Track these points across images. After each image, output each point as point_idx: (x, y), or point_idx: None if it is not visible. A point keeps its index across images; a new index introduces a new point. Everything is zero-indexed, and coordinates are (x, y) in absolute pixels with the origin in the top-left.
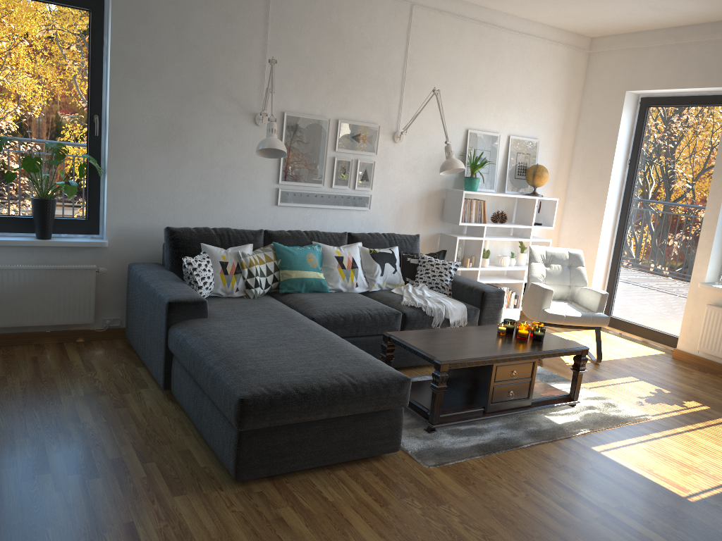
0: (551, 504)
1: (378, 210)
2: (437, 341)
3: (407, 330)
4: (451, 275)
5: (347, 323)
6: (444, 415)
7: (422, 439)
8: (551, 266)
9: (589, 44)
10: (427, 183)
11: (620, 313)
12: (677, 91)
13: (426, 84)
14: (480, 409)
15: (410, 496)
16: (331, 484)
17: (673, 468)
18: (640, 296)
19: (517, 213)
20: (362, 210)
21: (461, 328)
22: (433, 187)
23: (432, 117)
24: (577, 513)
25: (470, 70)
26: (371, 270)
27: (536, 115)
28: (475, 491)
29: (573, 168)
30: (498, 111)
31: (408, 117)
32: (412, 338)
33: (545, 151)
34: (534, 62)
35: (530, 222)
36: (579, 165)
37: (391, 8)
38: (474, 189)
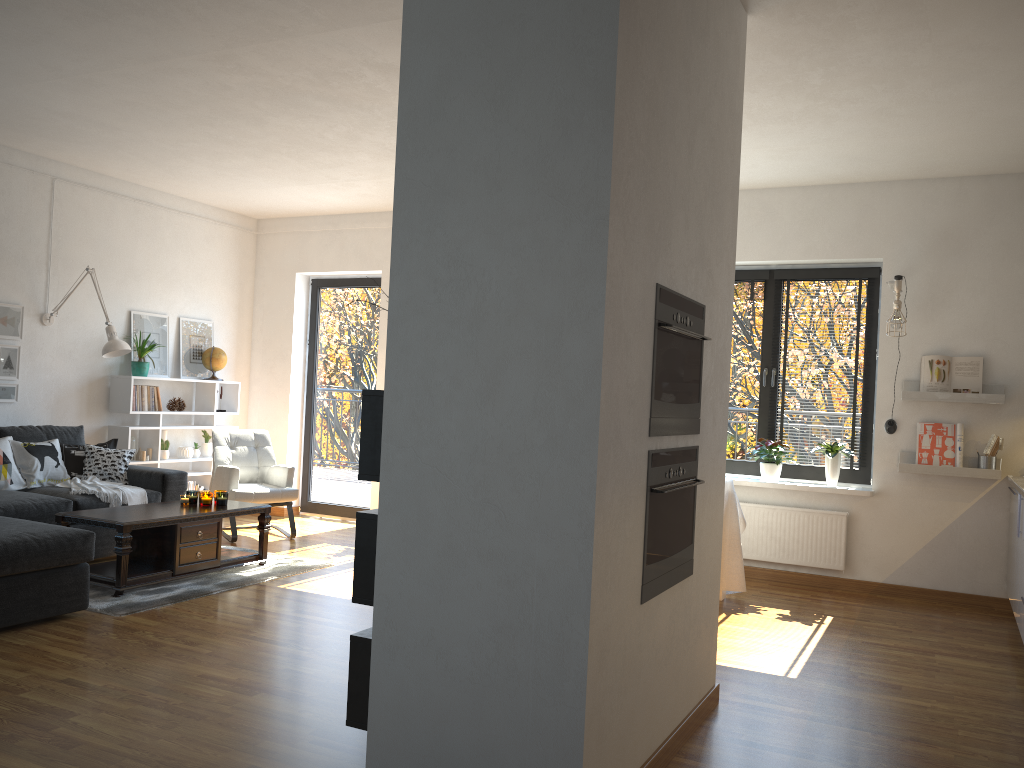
0: (237, 617)
1: (29, 402)
2: (117, 513)
3: (83, 510)
4: (126, 464)
5: (9, 515)
6: (132, 579)
7: (111, 601)
8: (237, 448)
9: (256, 225)
10: (87, 370)
11: (318, 497)
12: (342, 274)
13: (77, 262)
14: (169, 572)
15: (104, 631)
16: (21, 637)
17: (346, 587)
18: (335, 475)
19: (197, 400)
20: (8, 402)
21: (142, 504)
22: (95, 373)
23: (87, 298)
24: (259, 618)
25: (128, 248)
26: (29, 464)
27: (208, 296)
28: (168, 621)
29: (254, 350)
30: (164, 291)
31: (58, 298)
32: (89, 513)
33: (221, 333)
34: (199, 241)
35: (212, 408)
36: (260, 348)
37: (29, 181)
38: (144, 374)
